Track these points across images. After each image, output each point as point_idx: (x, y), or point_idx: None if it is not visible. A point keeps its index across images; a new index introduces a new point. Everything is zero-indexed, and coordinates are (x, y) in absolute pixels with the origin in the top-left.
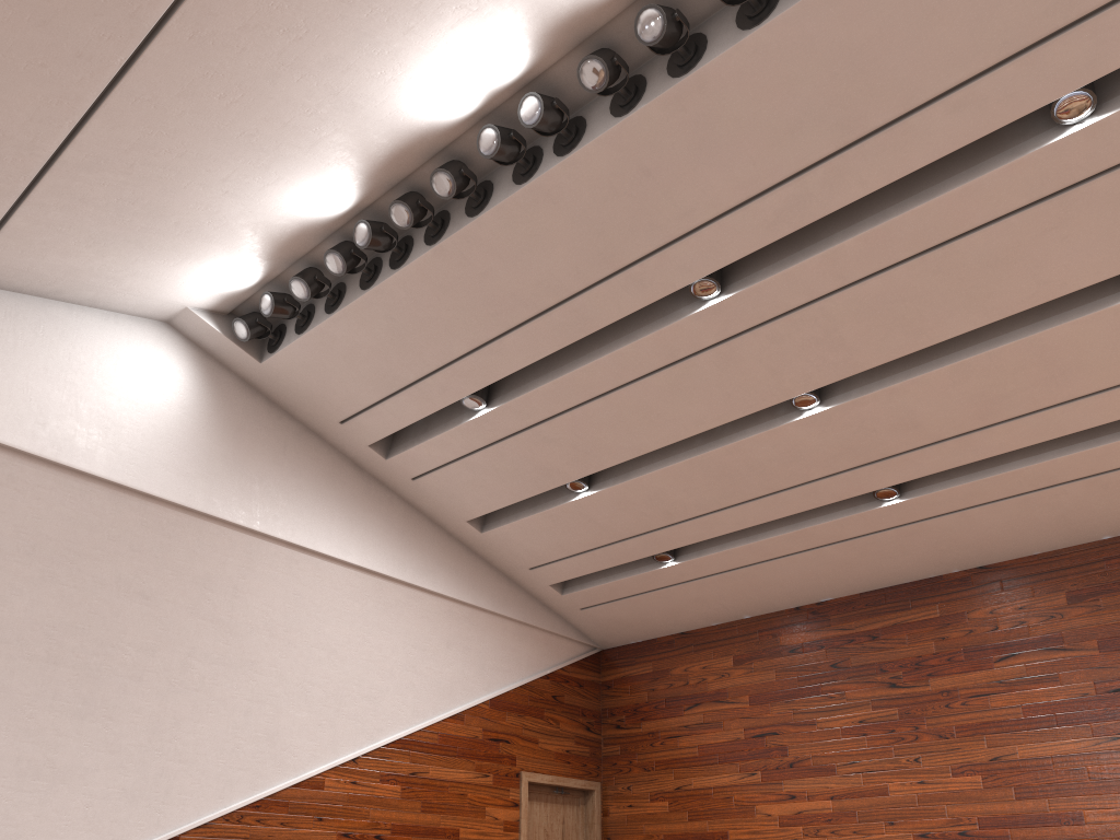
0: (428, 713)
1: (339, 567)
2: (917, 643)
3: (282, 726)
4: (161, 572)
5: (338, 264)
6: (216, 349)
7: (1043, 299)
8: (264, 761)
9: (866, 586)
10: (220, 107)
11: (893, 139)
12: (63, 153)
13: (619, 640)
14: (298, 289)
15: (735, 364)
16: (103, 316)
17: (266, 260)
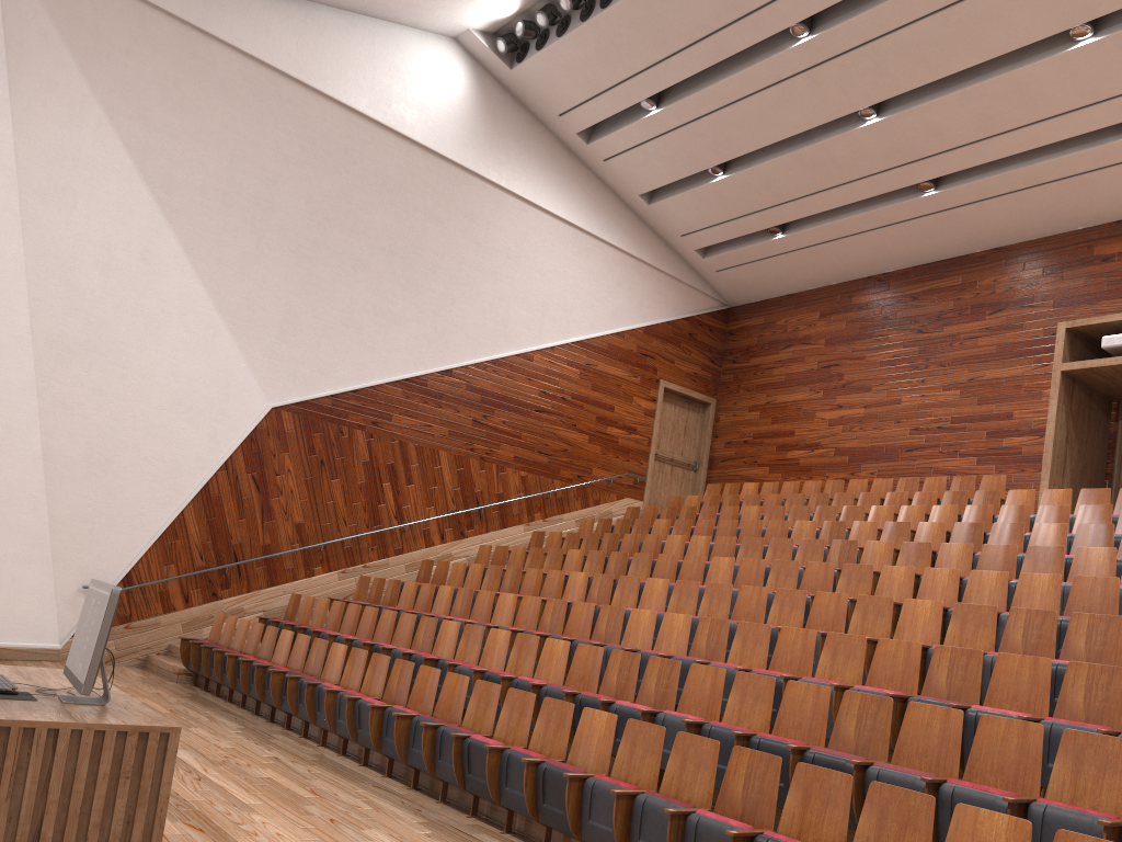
0: (600, 328)
1: (551, 218)
2: (941, 302)
3: (511, 317)
4: (448, 207)
5: (567, 4)
6: (483, 59)
7: (1013, 47)
8: (499, 336)
9: (917, 261)
10: None
11: None
12: None
13: (743, 299)
14: (540, 20)
15: (819, 85)
16: (419, 34)
17: None
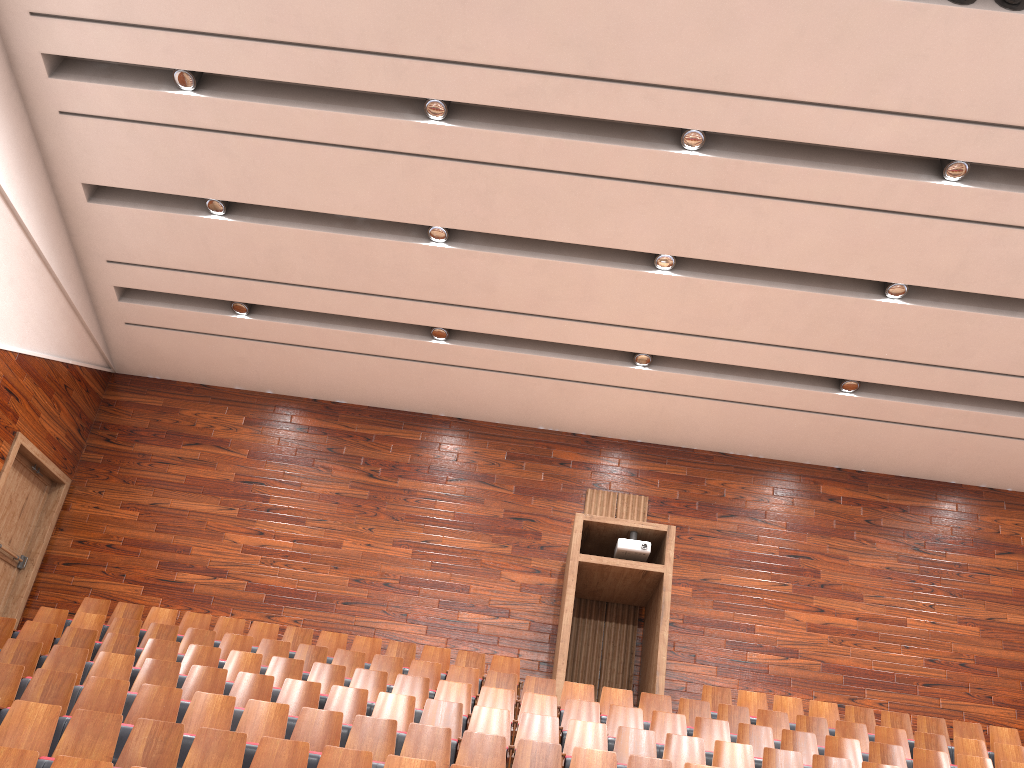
0: None
1: None
2: (398, 453)
3: None
4: None
5: None
6: None
7: (611, 245)
8: None
9: (377, 402)
10: None
11: (607, 91)
12: None
13: (139, 369)
14: None
15: (415, 178)
16: None
17: None
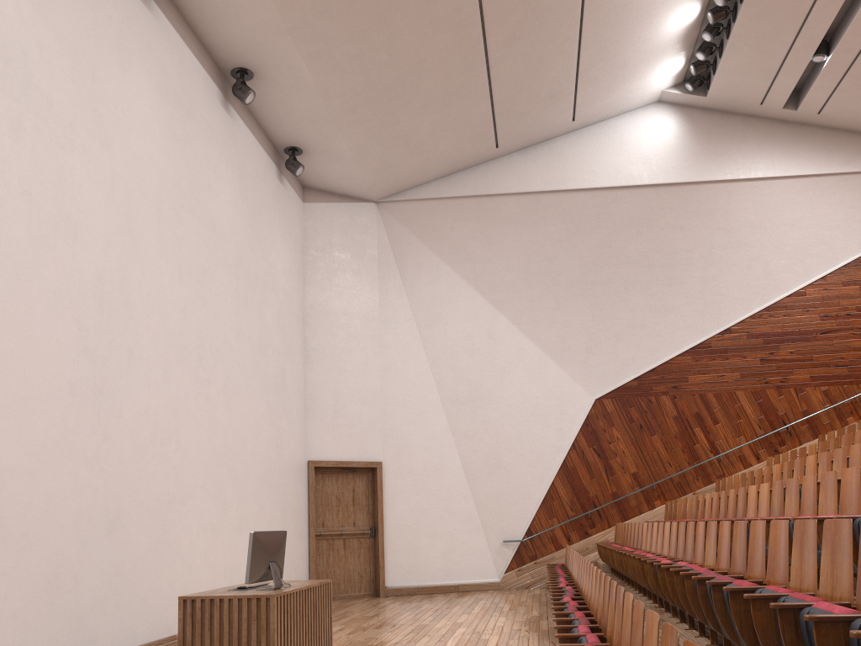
0: None
1: (784, 180)
2: None
3: (771, 270)
4: (686, 215)
5: (707, 36)
6: (684, 101)
7: None
8: (765, 288)
9: None
10: (618, 19)
11: None
12: (579, 69)
13: None
14: (699, 57)
15: None
16: (630, 115)
17: (681, 52)
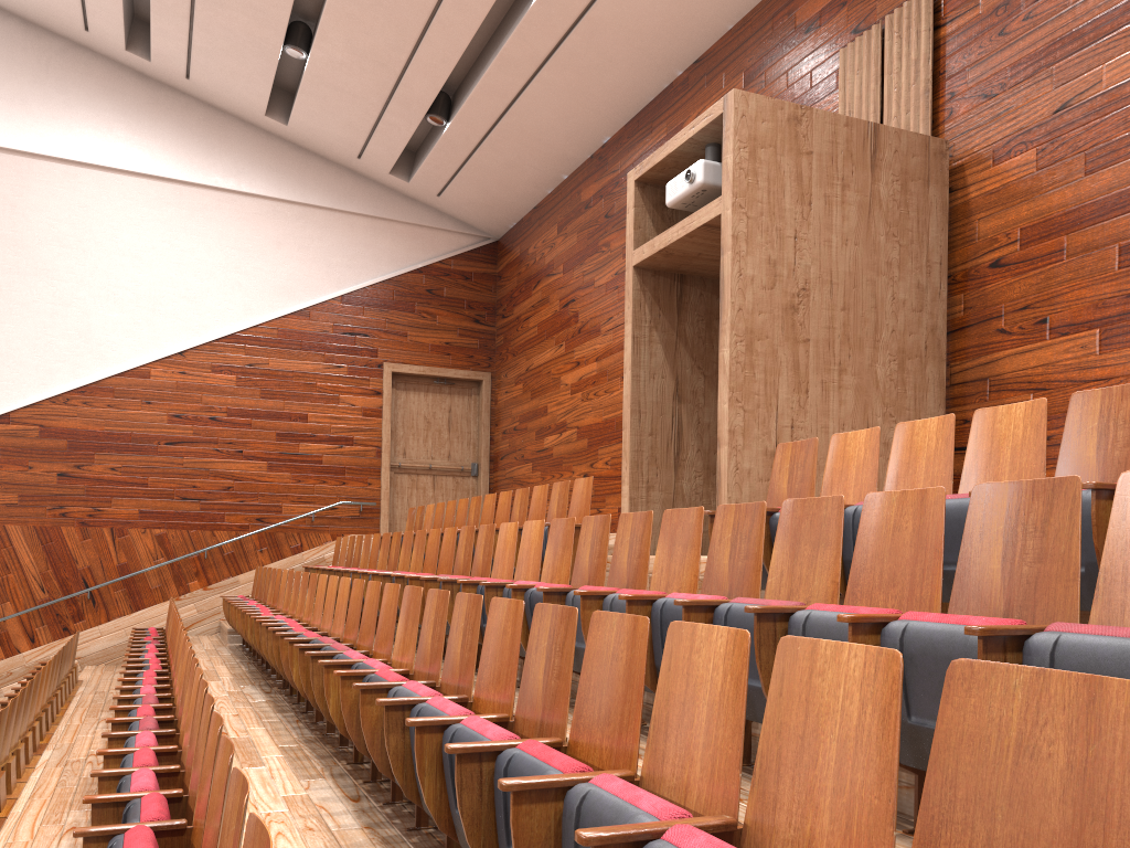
0: (263, 311)
1: (126, 177)
2: None
3: (94, 325)
4: None
5: None
6: None
7: None
8: (81, 355)
9: (623, 115)
10: None
11: None
12: None
13: (499, 226)
14: None
15: None
16: None
17: None
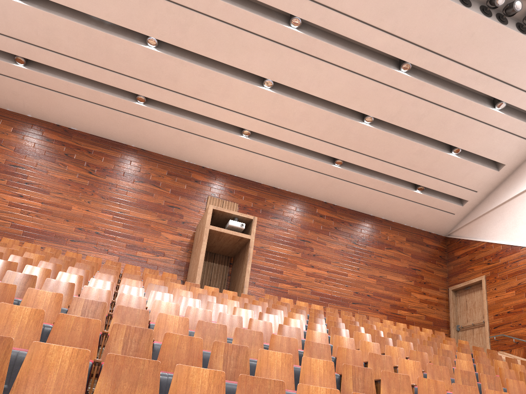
0: None
1: None
2: (107, 162)
3: None
4: None
5: None
6: None
7: (244, 69)
8: None
9: (96, 133)
10: None
11: None
12: None
13: None
14: None
15: (146, 6)
16: None
17: None
